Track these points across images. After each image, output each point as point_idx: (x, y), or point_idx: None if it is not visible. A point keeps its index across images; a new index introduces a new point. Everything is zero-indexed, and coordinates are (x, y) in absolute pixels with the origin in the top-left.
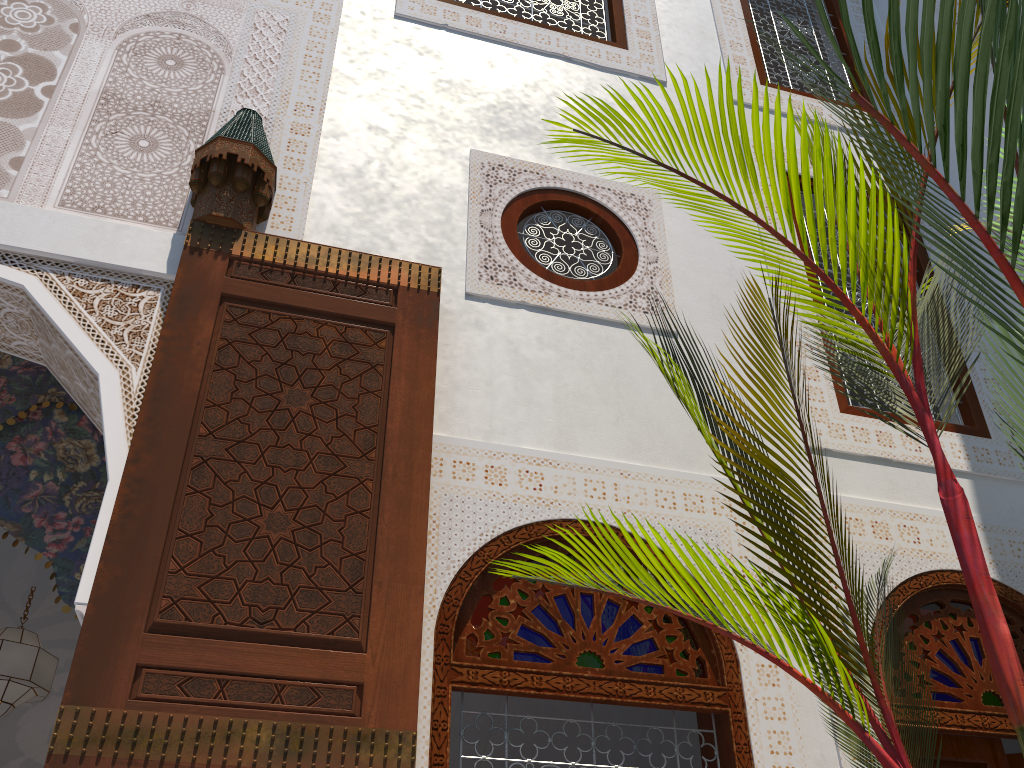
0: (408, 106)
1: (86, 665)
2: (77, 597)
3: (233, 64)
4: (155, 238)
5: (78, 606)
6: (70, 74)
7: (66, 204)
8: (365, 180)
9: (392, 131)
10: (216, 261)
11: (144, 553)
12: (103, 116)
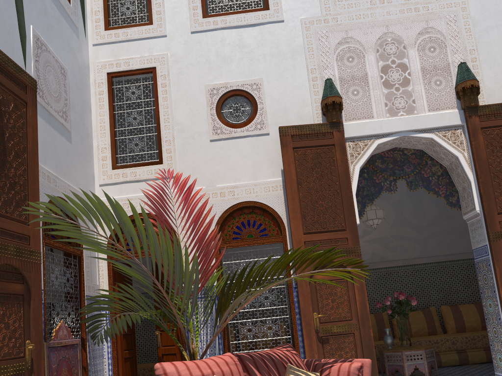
0: (499, 36)
1: (489, 223)
2: (476, 209)
3: (447, 42)
4: (454, 113)
5: (477, 211)
6: (411, 65)
7: (429, 110)
8: (496, 71)
9: (498, 48)
10: (475, 118)
11: (490, 198)
12: (424, 77)
